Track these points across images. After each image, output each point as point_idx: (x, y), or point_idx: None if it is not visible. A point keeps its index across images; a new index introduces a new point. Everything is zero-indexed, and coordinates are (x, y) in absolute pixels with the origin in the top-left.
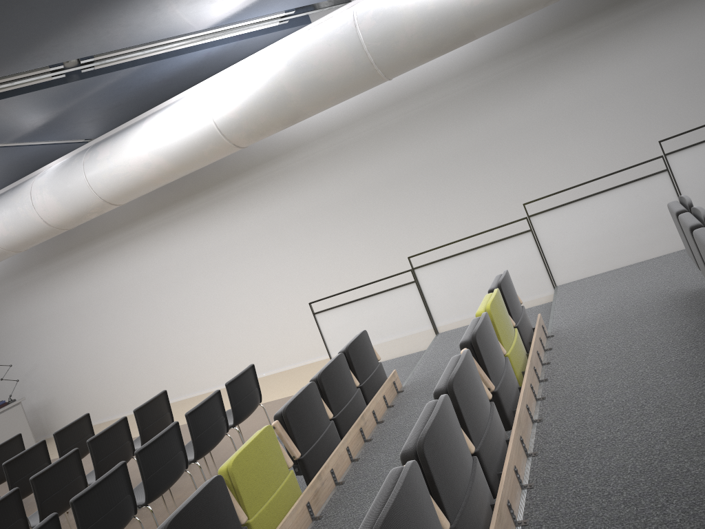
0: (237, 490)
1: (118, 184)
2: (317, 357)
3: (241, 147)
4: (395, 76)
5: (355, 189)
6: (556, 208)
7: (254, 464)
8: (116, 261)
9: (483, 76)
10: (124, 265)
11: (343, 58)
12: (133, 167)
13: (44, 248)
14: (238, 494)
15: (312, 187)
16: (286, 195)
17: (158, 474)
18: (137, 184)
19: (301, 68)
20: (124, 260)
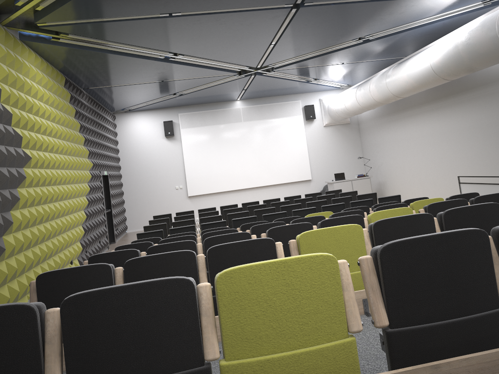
0: None
1: (397, 88)
2: None
3: (449, 80)
4: None
5: None
6: None
7: None
8: (413, 123)
9: None
10: (416, 126)
11: (487, 40)
12: (401, 82)
13: (389, 107)
14: None
15: None
16: (489, 108)
17: None
18: (404, 90)
19: (467, 43)
20: (416, 123)
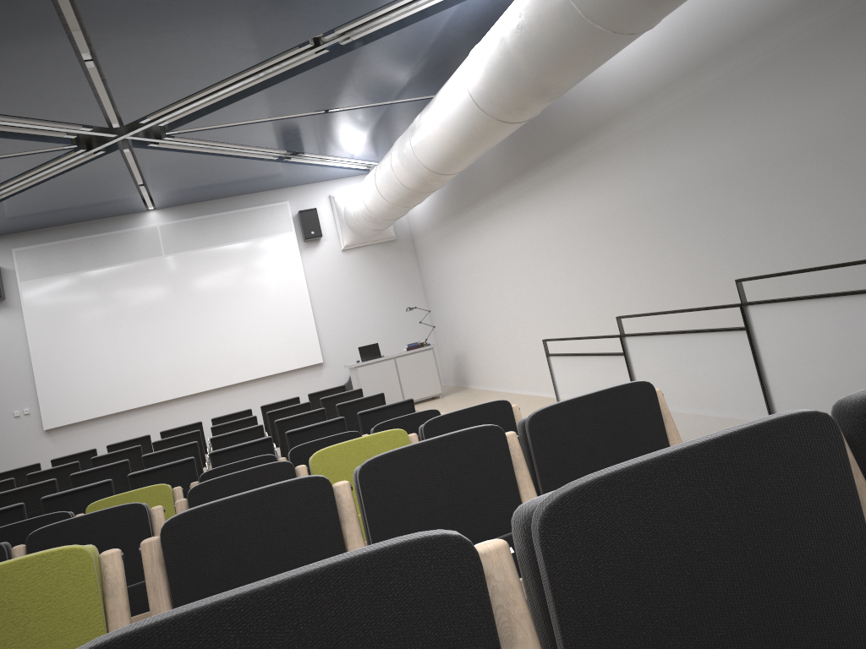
0: None
1: (430, 155)
2: None
3: (513, 123)
4: (638, 29)
5: (673, 185)
6: (781, 302)
7: None
8: (492, 228)
9: (839, 5)
10: (497, 234)
11: (550, 10)
12: (432, 139)
13: (452, 201)
14: None
15: (631, 174)
16: (608, 180)
17: None
18: (443, 156)
19: (519, 26)
20: (496, 228)
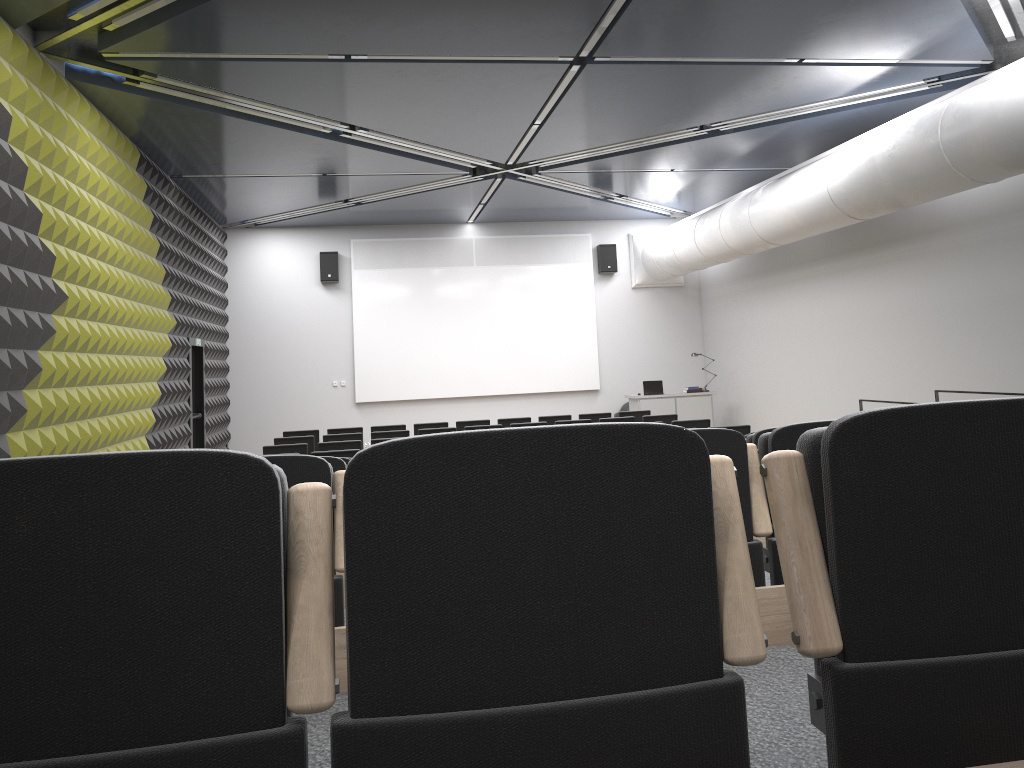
0: None
1: (767, 227)
2: None
3: (859, 219)
4: (992, 181)
5: (992, 295)
6: None
7: None
8: (798, 295)
9: None
10: (803, 301)
11: (923, 153)
12: (775, 215)
13: (757, 262)
14: None
15: (954, 277)
16: (931, 278)
17: None
18: (780, 231)
19: (890, 155)
20: (803, 296)
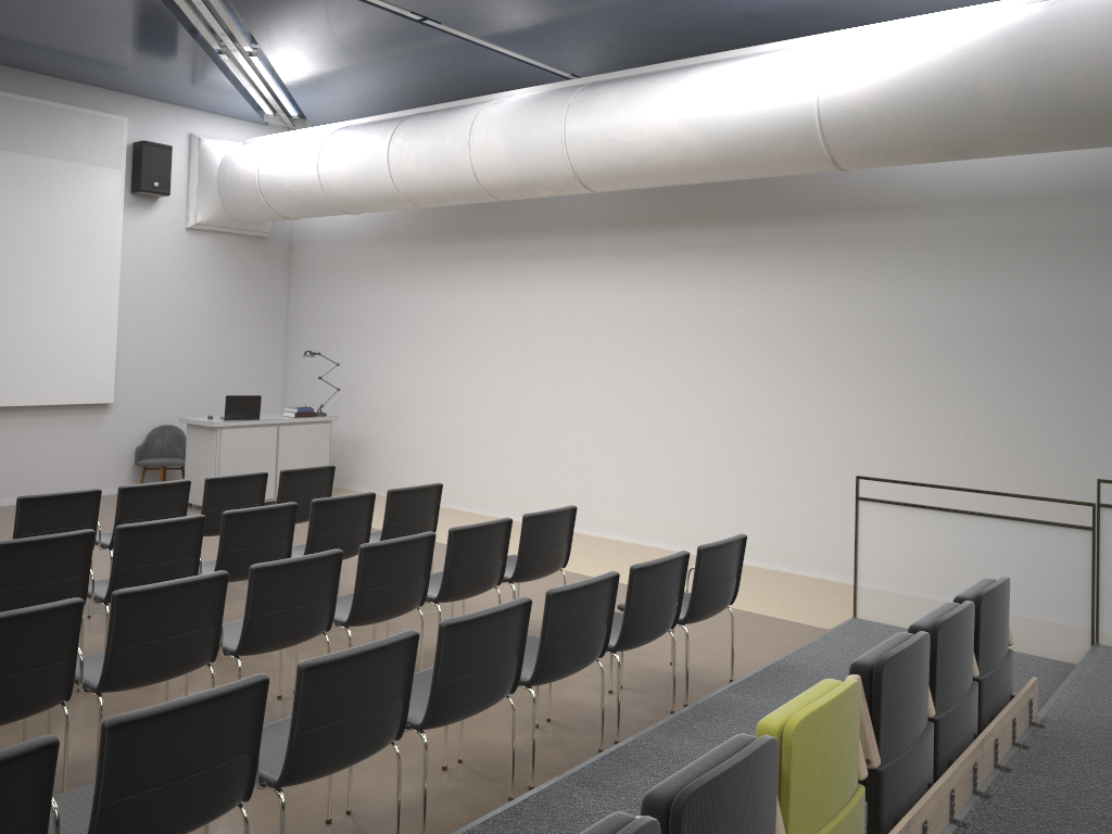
0: (784, 782)
1: (609, 156)
2: (801, 567)
3: (838, 167)
4: None
5: (1004, 317)
6: None
7: (823, 746)
8: (539, 277)
9: None
10: (549, 288)
11: None
12: (644, 137)
13: (445, 217)
14: (784, 789)
15: (921, 283)
16: (865, 279)
17: (563, 645)
18: (638, 166)
19: (1031, 60)
20: (552, 280)
